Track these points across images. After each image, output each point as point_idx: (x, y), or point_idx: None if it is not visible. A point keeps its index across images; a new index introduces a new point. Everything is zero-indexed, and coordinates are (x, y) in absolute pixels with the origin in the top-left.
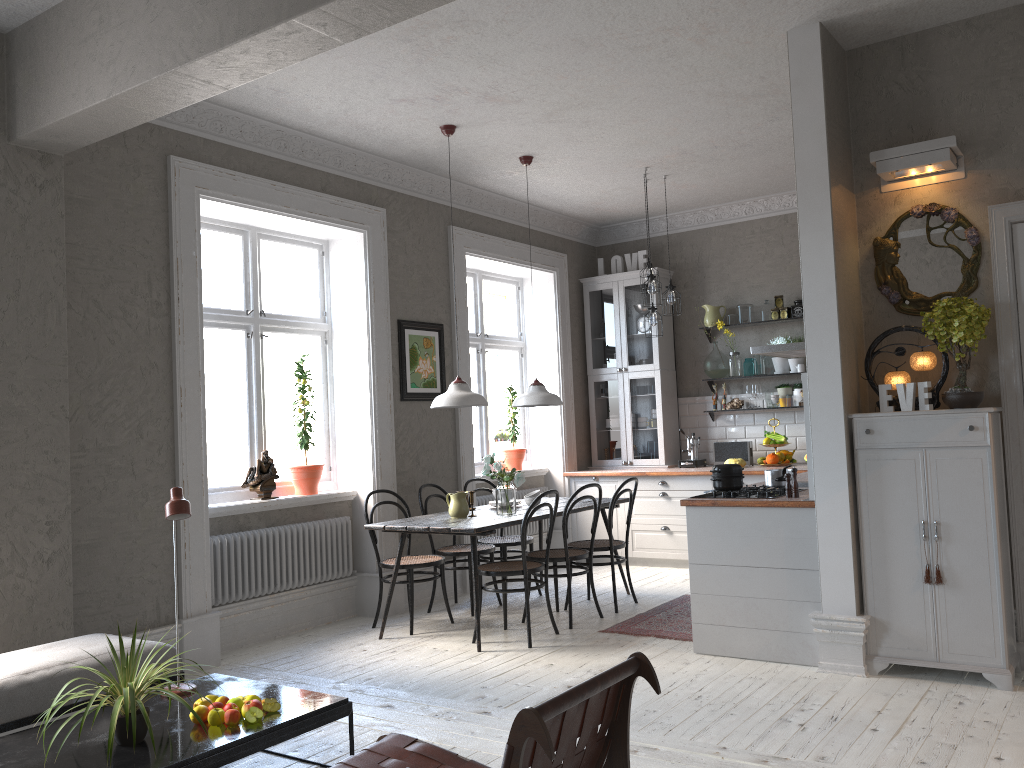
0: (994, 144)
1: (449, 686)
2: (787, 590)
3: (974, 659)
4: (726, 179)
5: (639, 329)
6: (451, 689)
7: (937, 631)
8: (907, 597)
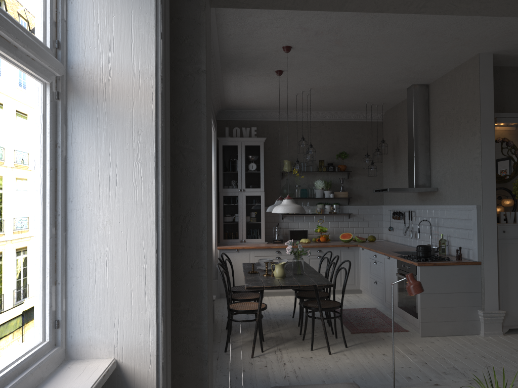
0: None
1: (376, 376)
2: (466, 302)
3: None
4: (323, 101)
5: (252, 169)
6: (382, 377)
7: None
8: (515, 300)
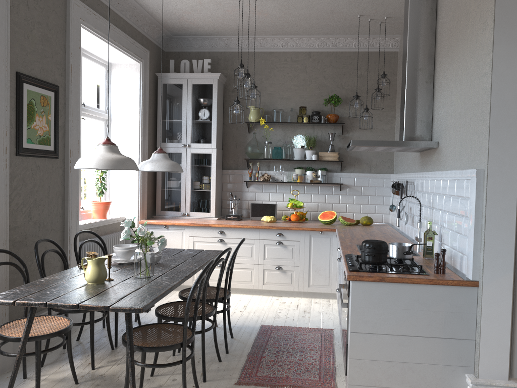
0: None
1: None
2: (442, 356)
3: None
4: (292, 14)
5: (202, 117)
6: None
7: None
8: None
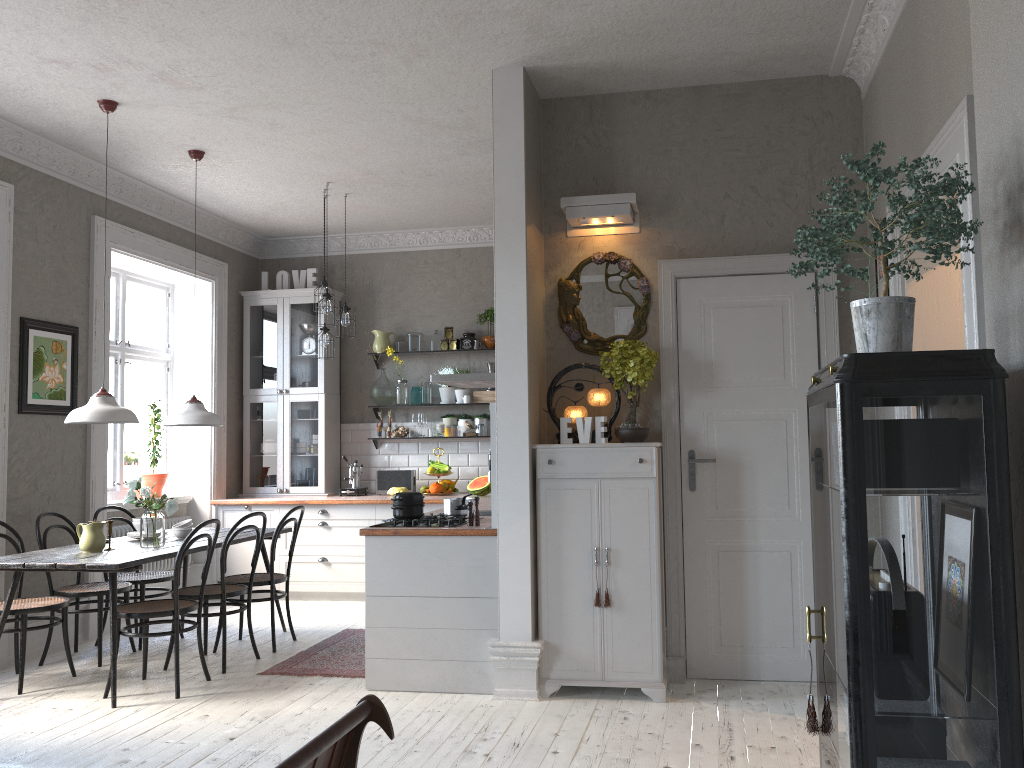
0: (665, 206)
1: (80, 752)
2: (466, 619)
3: (635, 675)
4: (407, 206)
5: (304, 350)
6: (83, 756)
7: (604, 651)
8: (579, 620)
